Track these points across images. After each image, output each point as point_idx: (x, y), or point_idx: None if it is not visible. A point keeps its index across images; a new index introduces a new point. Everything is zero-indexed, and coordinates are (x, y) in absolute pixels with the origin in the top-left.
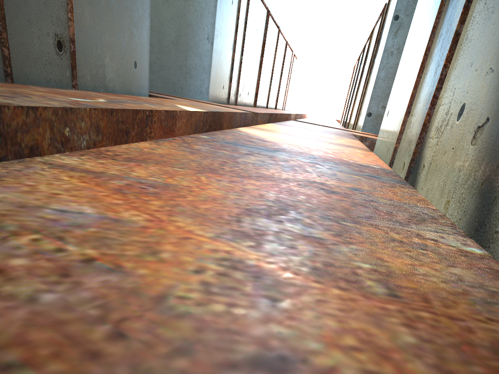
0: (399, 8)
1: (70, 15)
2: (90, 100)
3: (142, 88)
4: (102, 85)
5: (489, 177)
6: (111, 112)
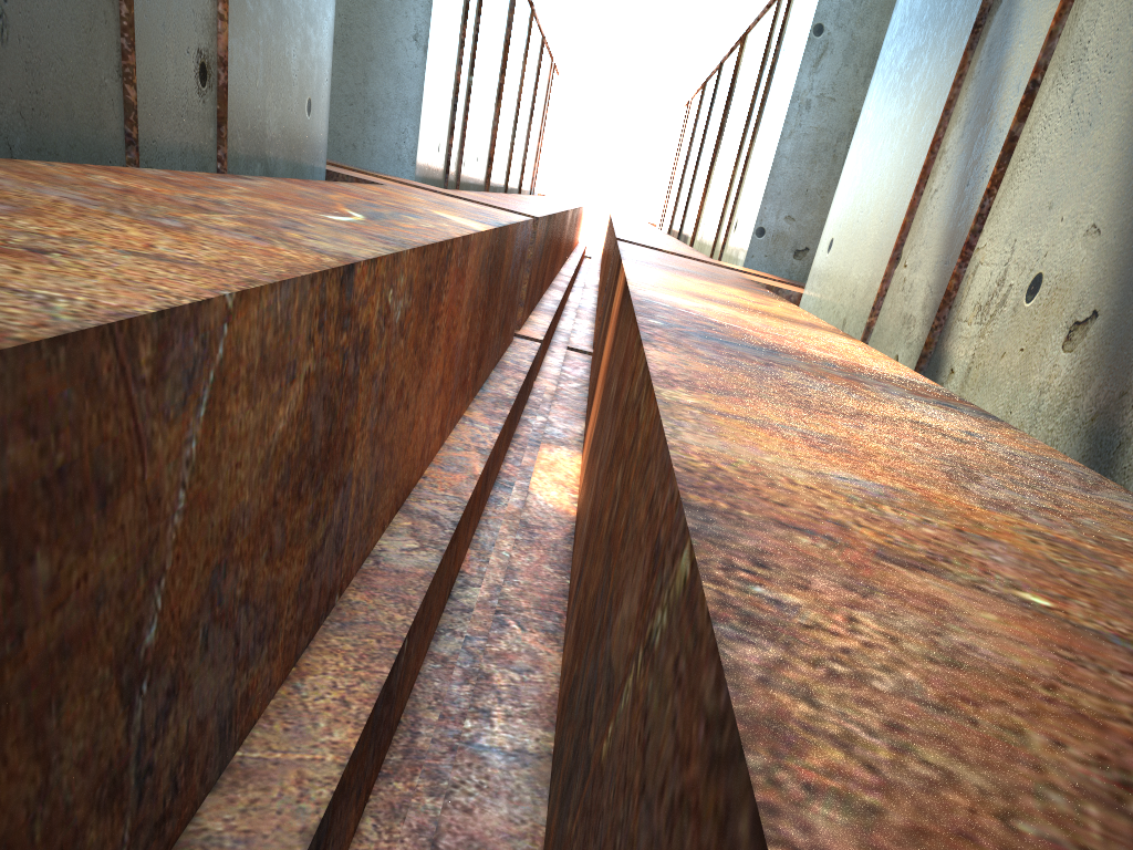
0: (825, 10)
1: (223, 9)
2: (348, 217)
3: (317, 158)
4: (259, 156)
5: (1107, 409)
6: (424, 252)
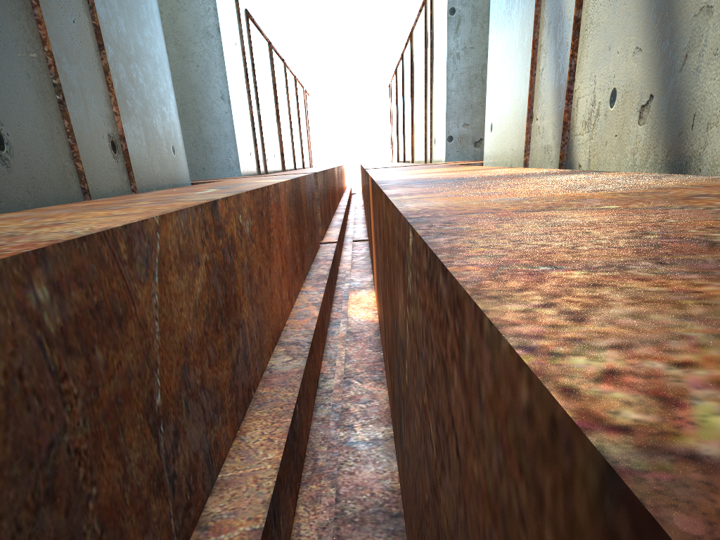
0: None
1: (116, 109)
2: (208, 190)
3: (184, 177)
4: (153, 183)
5: (673, 147)
6: (253, 193)
